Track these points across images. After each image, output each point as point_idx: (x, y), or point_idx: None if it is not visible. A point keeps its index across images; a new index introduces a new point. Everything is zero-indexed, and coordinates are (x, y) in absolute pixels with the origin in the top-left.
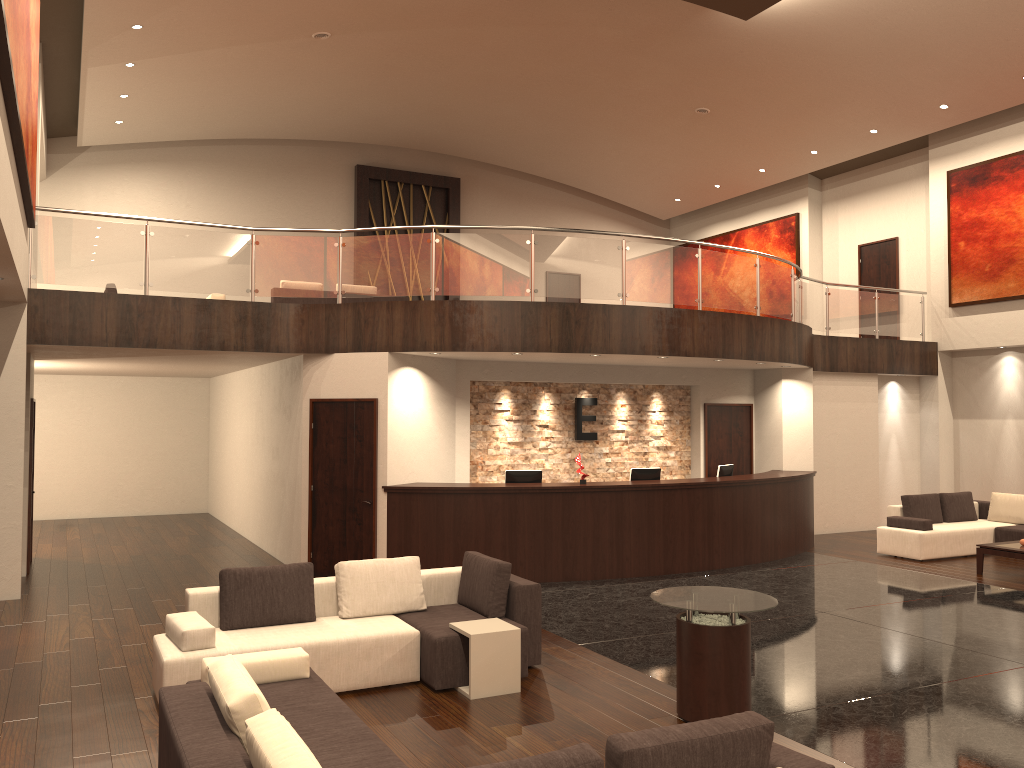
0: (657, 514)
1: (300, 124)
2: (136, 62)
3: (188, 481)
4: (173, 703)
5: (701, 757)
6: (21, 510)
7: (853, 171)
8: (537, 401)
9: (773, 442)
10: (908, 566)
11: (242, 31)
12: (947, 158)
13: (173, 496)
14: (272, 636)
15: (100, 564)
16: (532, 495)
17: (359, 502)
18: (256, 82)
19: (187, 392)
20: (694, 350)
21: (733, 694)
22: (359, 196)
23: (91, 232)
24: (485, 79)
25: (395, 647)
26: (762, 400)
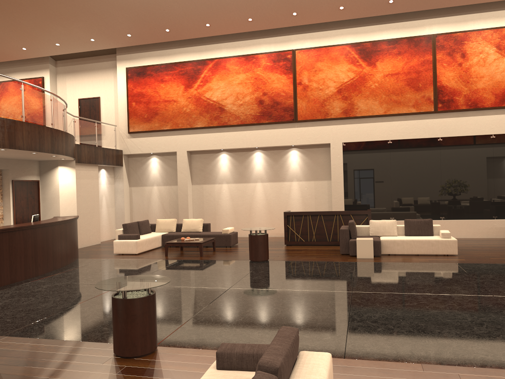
0: (5, 247)
1: None
2: None
3: None
4: None
5: (292, 357)
6: None
7: (75, 59)
8: None
9: (53, 201)
10: (134, 257)
11: None
12: (126, 61)
13: None
14: None
15: None
16: None
17: None
18: None
19: None
20: (24, 146)
21: (153, 333)
22: None
23: None
24: None
25: None
26: (45, 178)
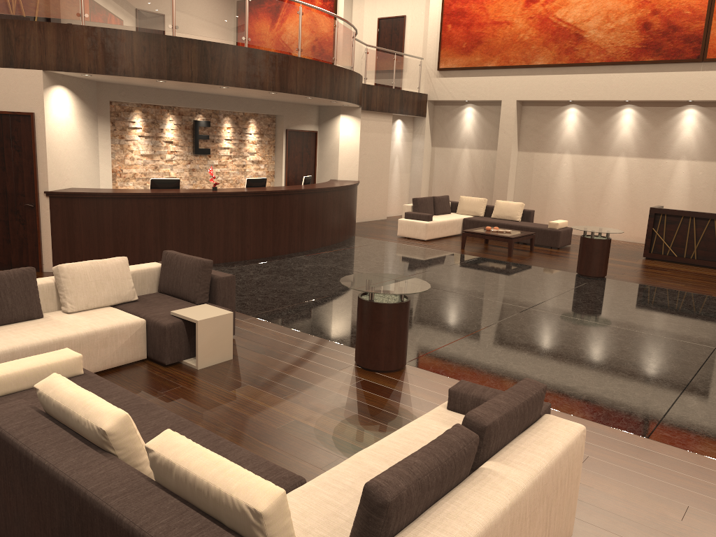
0: (269, 213)
1: None
2: None
3: None
4: (11, 428)
5: (519, 418)
6: None
7: None
8: (164, 121)
9: (331, 160)
10: (420, 244)
11: None
12: None
13: None
14: (12, 336)
15: None
16: (178, 199)
17: (21, 205)
18: None
19: None
20: (297, 89)
21: (400, 348)
22: None
23: None
24: None
25: (127, 334)
26: (325, 129)
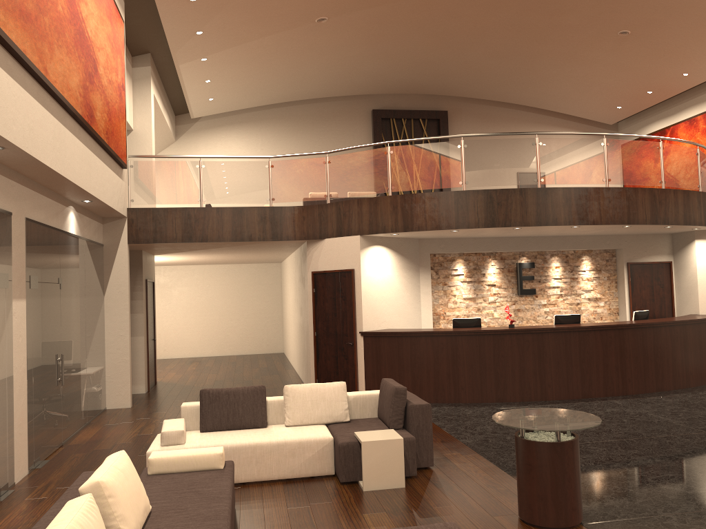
0: (574, 350)
1: (328, 86)
2: (207, 57)
3: (270, 332)
4: (75, 484)
5: None
6: (129, 350)
7: None
8: (485, 266)
9: (690, 291)
10: None
11: (267, 25)
12: None
13: (261, 342)
14: (227, 437)
15: (193, 386)
16: (469, 337)
17: (345, 343)
18: (289, 60)
19: (267, 273)
20: (601, 219)
21: (559, 500)
22: (375, 131)
23: (165, 169)
24: (447, 34)
25: (314, 448)
26: (679, 258)
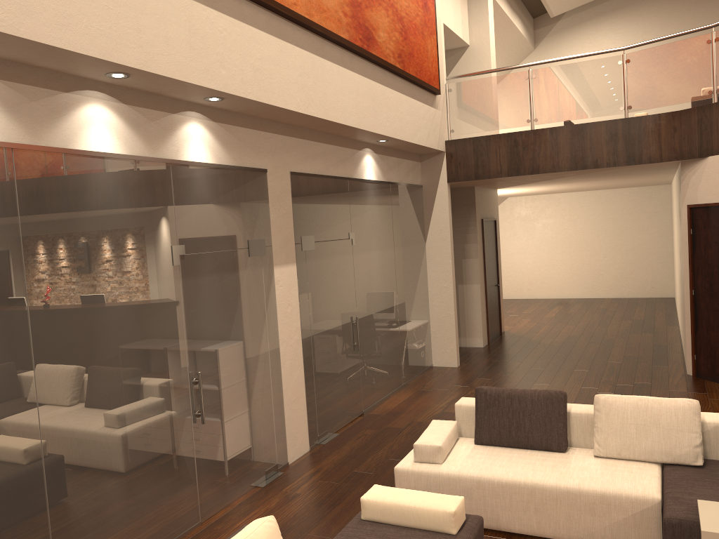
0: None
1: None
2: None
3: (655, 271)
4: None
5: None
6: (453, 304)
7: None
8: None
9: None
10: None
11: None
12: None
13: (643, 283)
14: (501, 463)
15: (539, 342)
16: None
17: None
18: None
19: (651, 198)
20: None
21: None
22: None
23: (487, 87)
24: None
25: (626, 509)
26: None
